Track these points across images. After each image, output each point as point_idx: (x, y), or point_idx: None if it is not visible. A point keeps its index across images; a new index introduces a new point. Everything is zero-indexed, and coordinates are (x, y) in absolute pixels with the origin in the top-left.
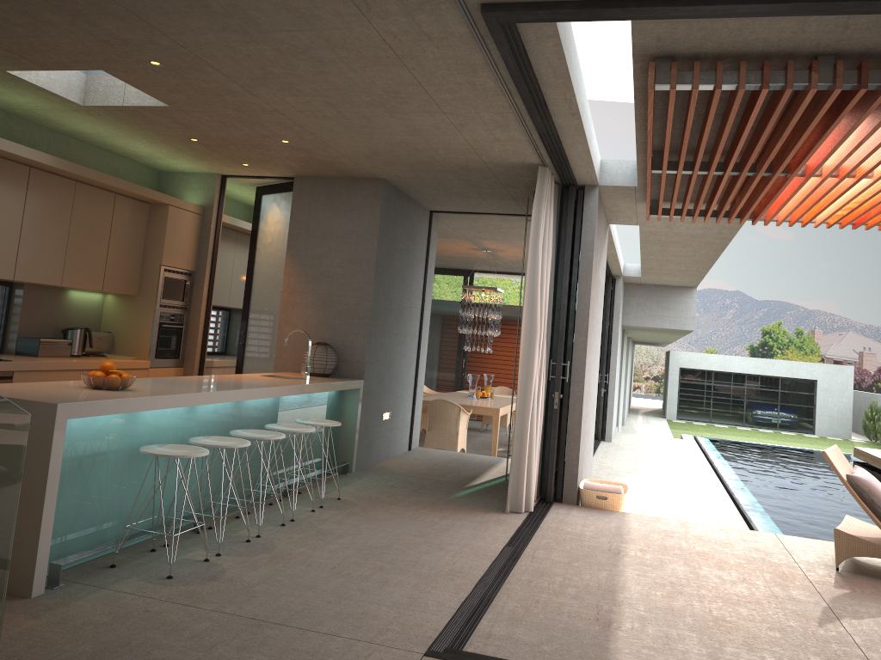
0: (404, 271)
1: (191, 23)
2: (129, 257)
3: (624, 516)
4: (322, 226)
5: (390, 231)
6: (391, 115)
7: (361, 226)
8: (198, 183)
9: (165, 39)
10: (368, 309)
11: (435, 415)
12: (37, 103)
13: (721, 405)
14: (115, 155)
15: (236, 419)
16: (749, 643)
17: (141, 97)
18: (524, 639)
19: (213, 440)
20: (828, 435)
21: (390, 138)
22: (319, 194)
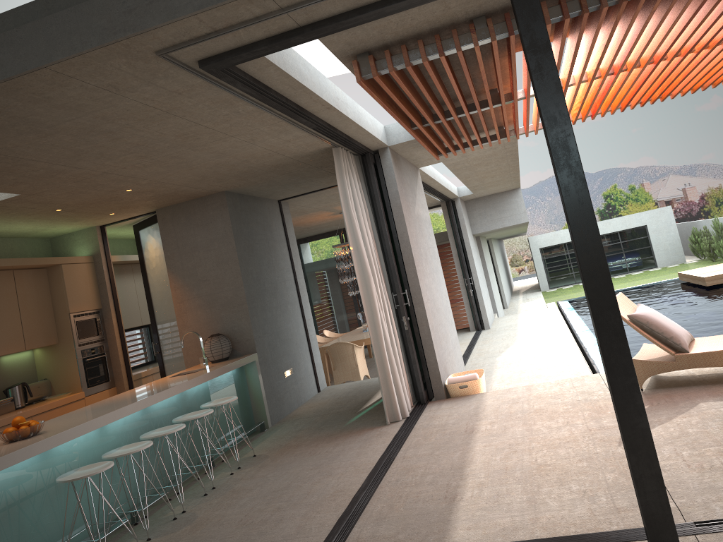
0: (268, 256)
1: None
2: (41, 315)
3: (482, 396)
4: (188, 242)
5: (244, 229)
6: (194, 149)
7: (219, 233)
8: (83, 238)
9: None
10: (244, 296)
11: (336, 356)
12: None
13: None
14: (7, 238)
15: (147, 423)
16: (561, 478)
17: None
18: (384, 534)
19: (123, 449)
20: (667, 264)
21: (206, 164)
22: (179, 218)
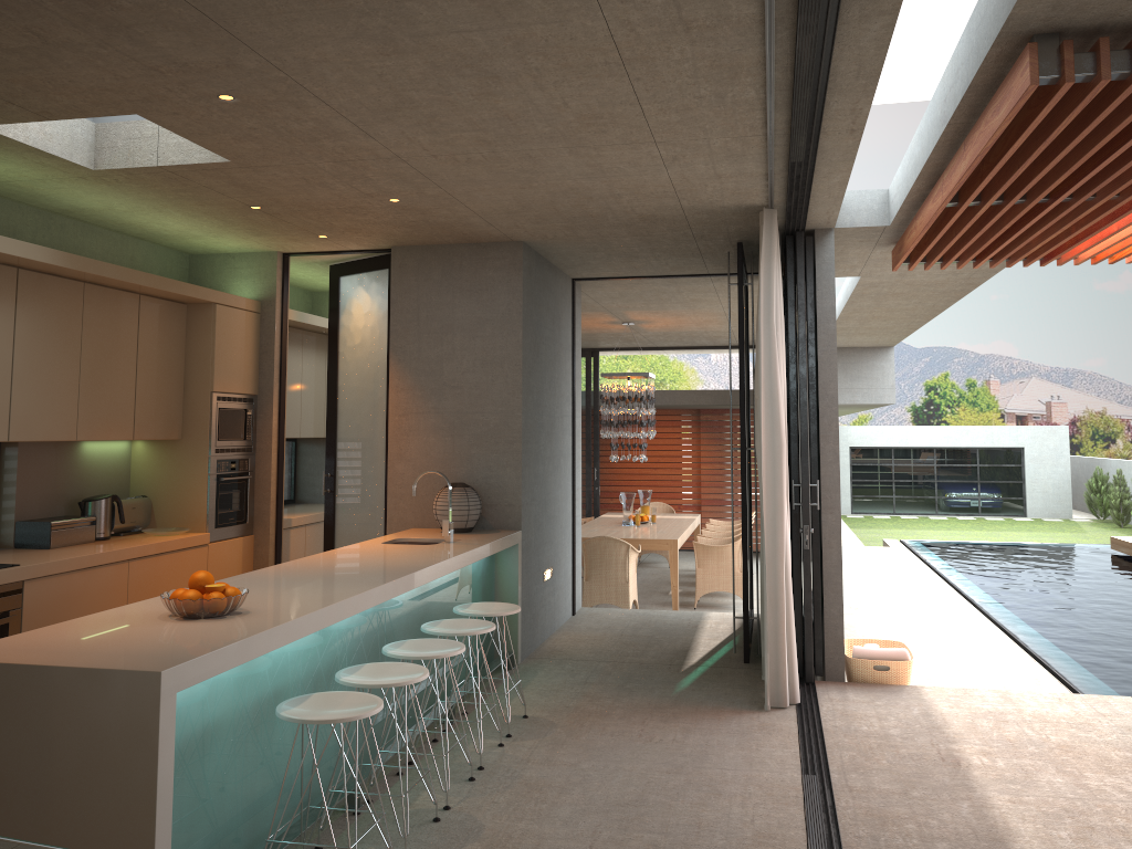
0: (552, 368)
1: (303, 29)
2: (165, 385)
3: (919, 692)
4: (439, 316)
5: (534, 315)
6: (573, 151)
7: (497, 311)
8: (249, 267)
9: (253, 57)
10: (518, 429)
11: (594, 558)
12: (22, 171)
13: (906, 490)
14: (129, 238)
15: (378, 624)
16: None
17: (185, 151)
18: None
19: (369, 671)
20: (1043, 516)
21: (556, 185)
22: (430, 270)
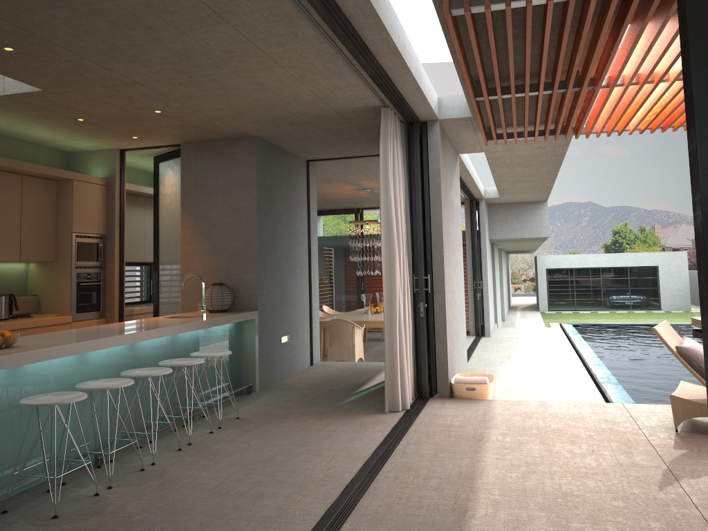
0: (287, 214)
1: (19, 4)
2: (43, 228)
3: (490, 403)
4: (208, 183)
5: (268, 181)
6: (237, 75)
7: (241, 179)
8: (100, 159)
9: (4, 23)
10: (255, 250)
11: (334, 332)
12: None
13: (583, 295)
14: (23, 143)
15: (131, 360)
16: (594, 516)
17: (18, 85)
18: None
19: (100, 383)
20: (672, 309)
21: (245, 97)
22: (203, 156)
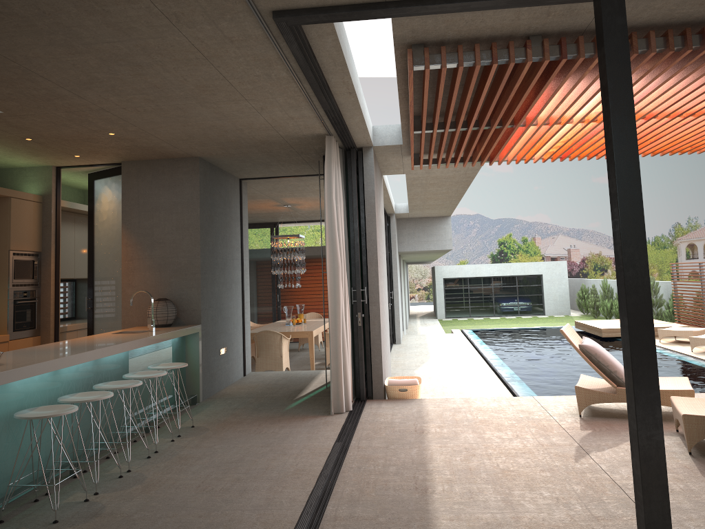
0: (224, 231)
1: (20, 41)
2: None
3: (421, 401)
4: (150, 201)
5: (209, 199)
6: (203, 105)
7: (184, 198)
8: (35, 175)
9: None
10: (198, 266)
11: (262, 344)
12: None
13: (476, 302)
14: None
15: (96, 375)
16: (530, 484)
17: None
18: (363, 516)
19: (80, 396)
20: (554, 314)
21: (202, 124)
22: (145, 175)
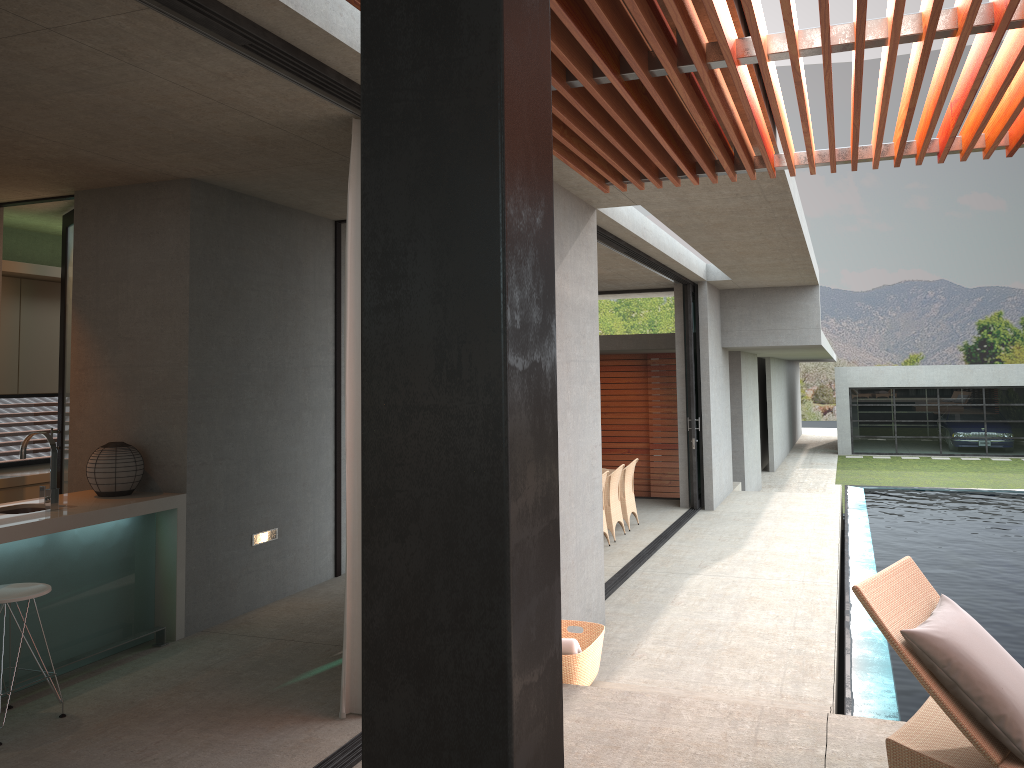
0: (278, 316)
1: None
2: None
3: (569, 696)
4: (115, 263)
5: (225, 258)
6: None
7: (166, 256)
8: None
9: None
10: (185, 383)
11: None
12: None
13: (908, 430)
14: None
15: None
16: None
17: None
18: None
19: None
20: None
21: (71, 102)
22: (108, 215)
